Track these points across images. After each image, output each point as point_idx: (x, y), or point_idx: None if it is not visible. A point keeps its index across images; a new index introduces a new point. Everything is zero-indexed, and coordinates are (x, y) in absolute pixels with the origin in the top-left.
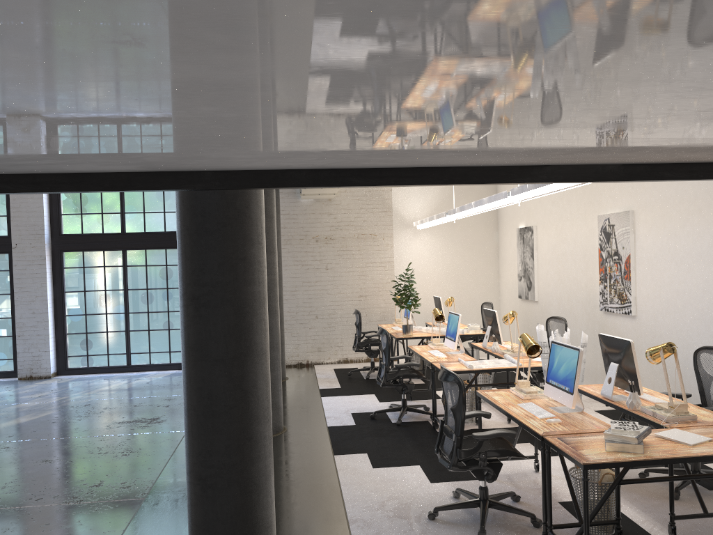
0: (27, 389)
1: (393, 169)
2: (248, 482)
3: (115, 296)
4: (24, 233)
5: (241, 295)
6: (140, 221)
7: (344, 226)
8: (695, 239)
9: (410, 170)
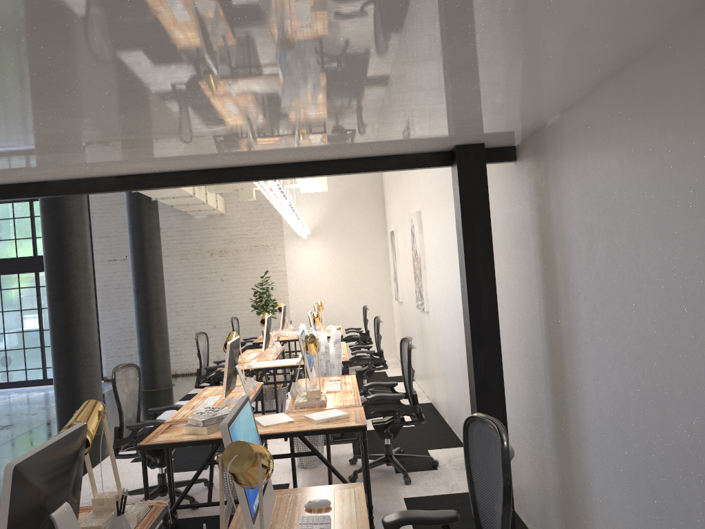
0: None
1: None
2: None
3: (31, 315)
4: None
5: None
6: None
7: (237, 239)
8: (438, 235)
9: None
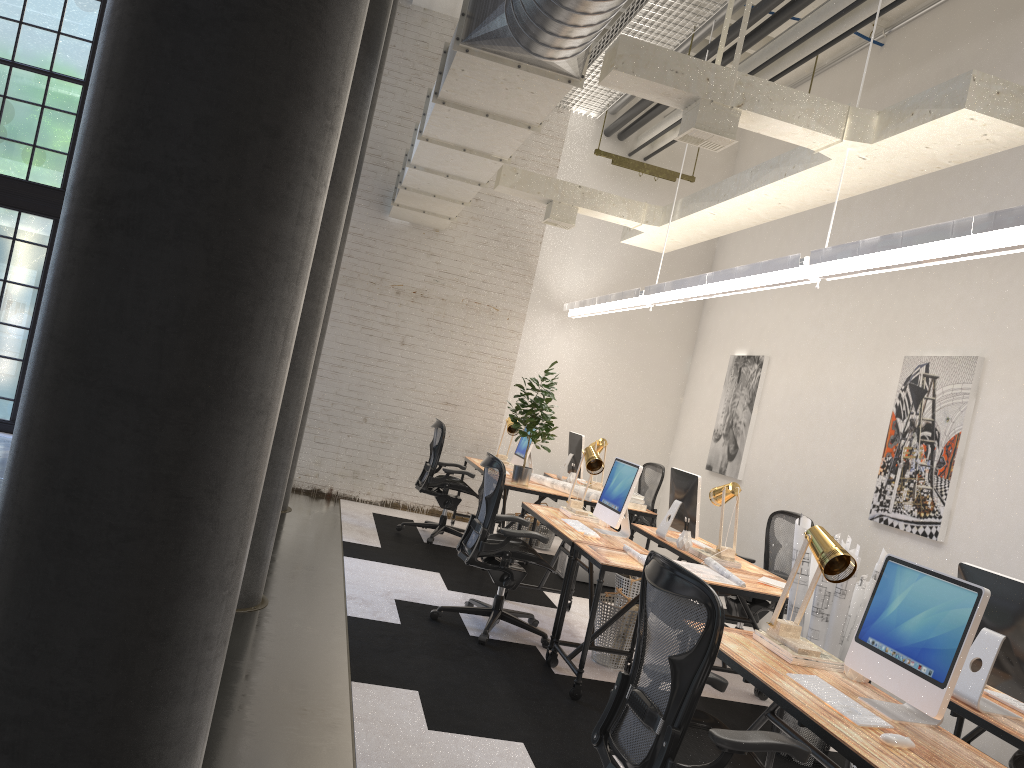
0: None
1: None
2: (124, 758)
3: (21, 296)
4: None
5: (240, 230)
6: None
7: (449, 280)
8: None
9: None
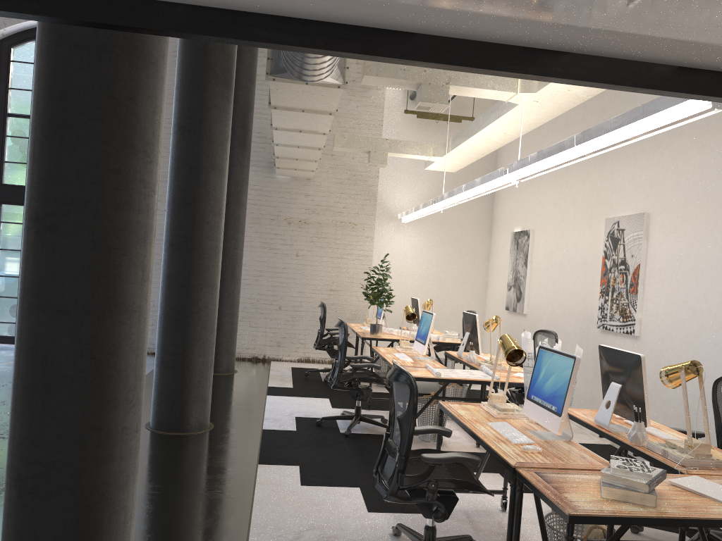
0: None
1: (325, 24)
2: (88, 491)
3: None
4: None
5: (107, 222)
6: None
7: (321, 210)
8: None
9: (351, 29)
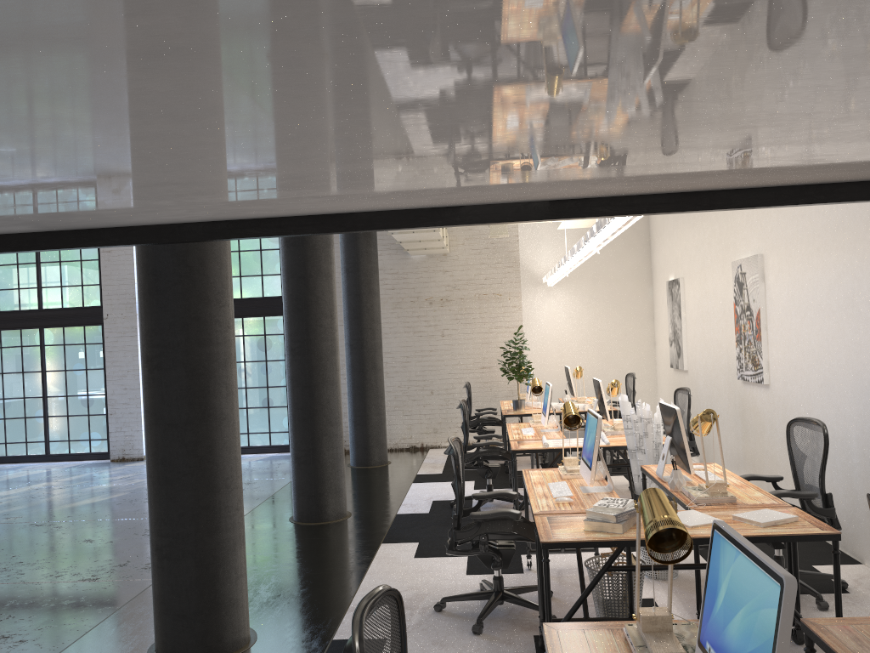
0: (113, 471)
1: (293, 218)
2: (204, 554)
3: None
4: (115, 303)
5: (194, 356)
6: (236, 286)
7: (462, 285)
8: (816, 286)
9: (310, 218)
